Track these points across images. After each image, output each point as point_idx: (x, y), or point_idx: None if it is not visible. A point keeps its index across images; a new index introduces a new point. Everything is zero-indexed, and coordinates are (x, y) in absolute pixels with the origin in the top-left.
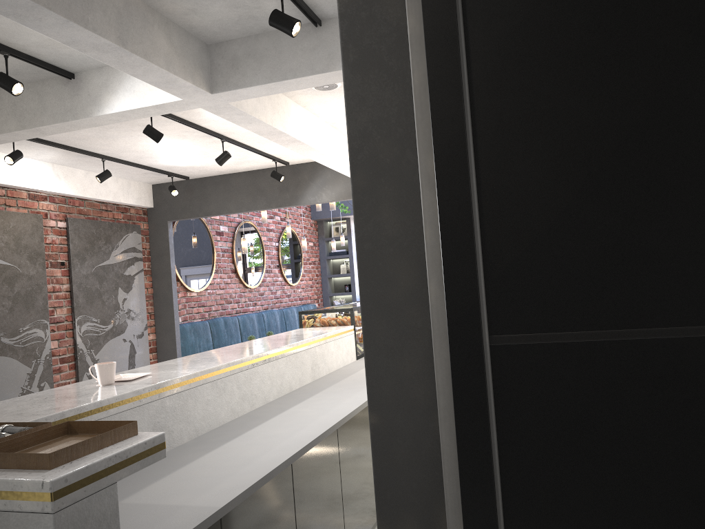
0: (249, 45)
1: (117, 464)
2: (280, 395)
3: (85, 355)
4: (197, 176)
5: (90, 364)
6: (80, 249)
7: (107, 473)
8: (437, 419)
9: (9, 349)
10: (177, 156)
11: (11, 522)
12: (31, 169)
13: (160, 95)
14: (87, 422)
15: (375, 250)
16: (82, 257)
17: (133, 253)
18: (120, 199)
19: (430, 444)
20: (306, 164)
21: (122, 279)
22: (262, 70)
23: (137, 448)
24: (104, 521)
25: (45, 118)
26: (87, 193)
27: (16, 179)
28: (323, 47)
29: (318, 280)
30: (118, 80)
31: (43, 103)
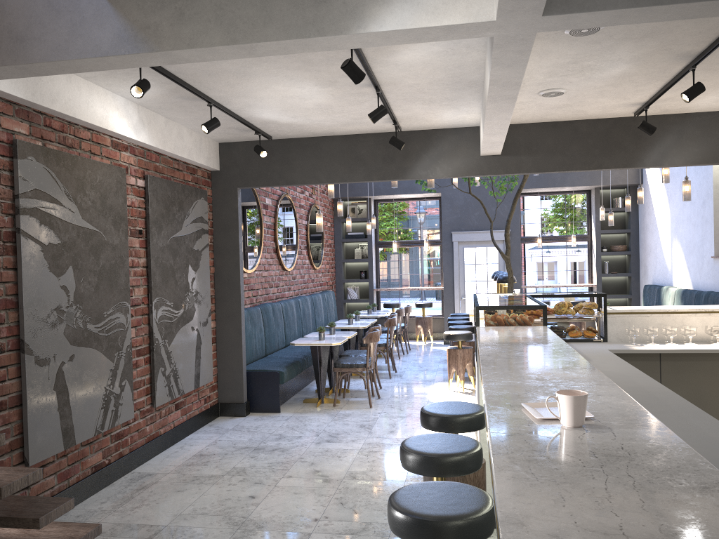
0: None
1: None
2: None
3: (160, 347)
4: (281, 137)
5: (164, 358)
6: (157, 214)
7: None
8: None
9: (94, 339)
10: (294, 108)
11: None
12: (119, 109)
13: (459, 12)
14: None
15: None
16: (159, 226)
17: (200, 224)
18: (193, 157)
19: None
20: (418, 132)
21: (191, 254)
22: None
23: None
24: None
25: (270, 31)
26: (166, 146)
27: (106, 120)
28: None
29: (333, 265)
30: None
31: (267, 10)
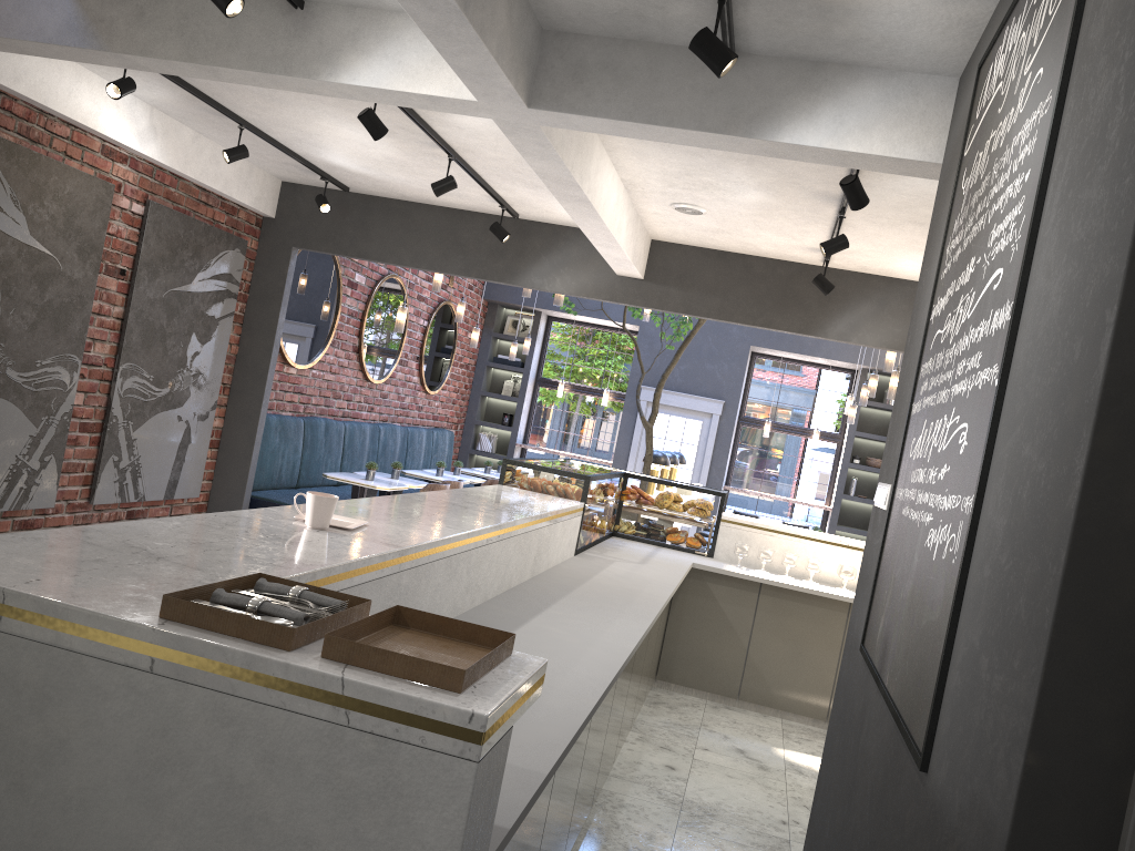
0: (610, 52)
1: (518, 700)
2: (499, 592)
3: (119, 428)
4: (363, 191)
5: (122, 444)
6: (154, 255)
7: (511, 712)
8: (1125, 783)
9: (15, 390)
10: (359, 155)
11: (400, 757)
12: (119, 107)
13: (441, 82)
14: (430, 615)
15: (1100, 540)
16: (154, 270)
17: (226, 284)
18: (231, 192)
19: (1105, 813)
20: (544, 225)
21: (201, 320)
22: (620, 98)
23: (531, 679)
24: (495, 780)
25: (233, 57)
26: (188, 168)
27: (95, 117)
28: (727, 95)
29: (465, 395)
30: (376, 37)
31: (236, 31)
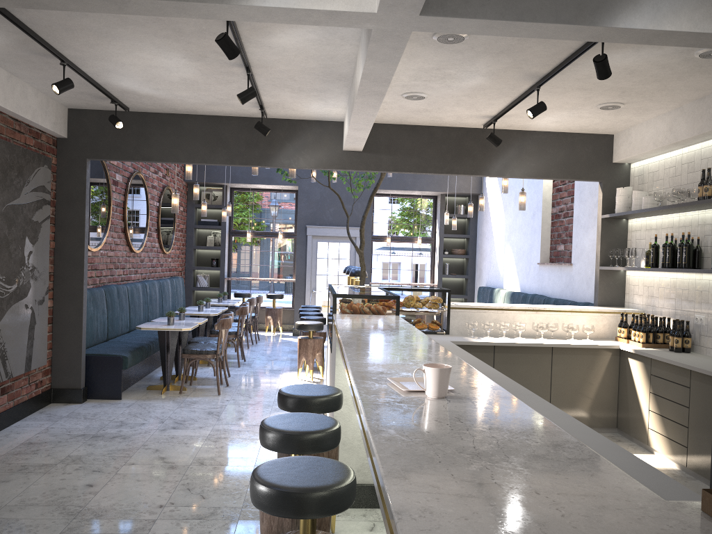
0: None
1: None
2: None
3: None
4: (140, 109)
5: None
6: None
7: None
8: None
9: None
10: (157, 79)
11: None
12: None
13: None
14: None
15: None
16: None
17: (42, 194)
18: (38, 120)
19: None
20: (284, 120)
21: (29, 225)
22: (492, 2)
23: None
24: None
25: None
26: (7, 103)
27: None
28: None
29: (183, 250)
30: None
31: None
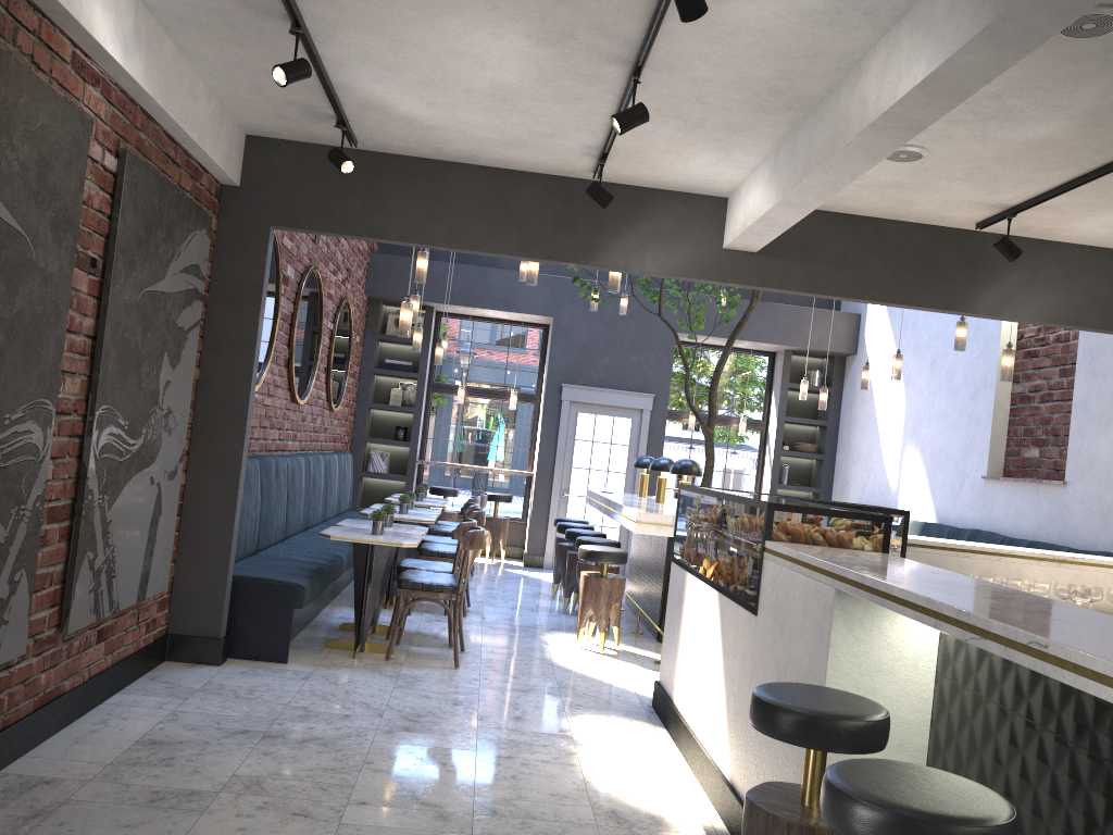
0: None
1: None
2: None
3: (94, 508)
4: (374, 147)
5: (97, 532)
6: (130, 236)
7: None
8: None
9: None
10: (446, 83)
11: None
12: None
13: None
14: None
15: None
16: (130, 260)
17: (194, 279)
18: (206, 144)
19: None
20: (624, 187)
21: (172, 333)
22: None
23: None
24: None
25: None
26: (169, 103)
27: None
28: None
29: (353, 409)
30: None
31: None
